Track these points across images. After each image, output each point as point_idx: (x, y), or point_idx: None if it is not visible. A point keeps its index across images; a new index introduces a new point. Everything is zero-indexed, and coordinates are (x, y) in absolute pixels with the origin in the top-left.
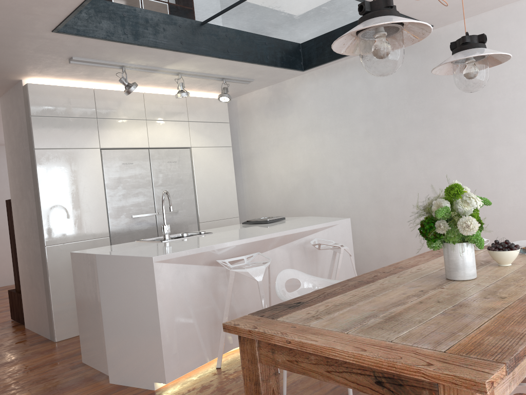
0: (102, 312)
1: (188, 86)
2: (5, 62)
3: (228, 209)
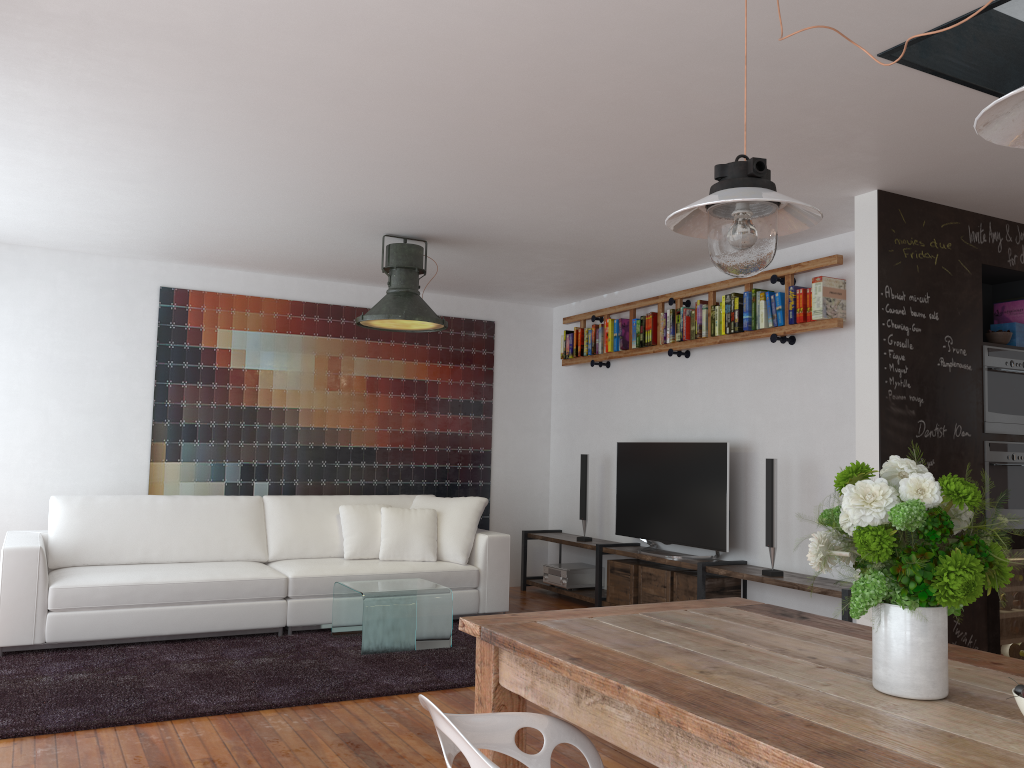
0: None
1: None
2: None
3: None
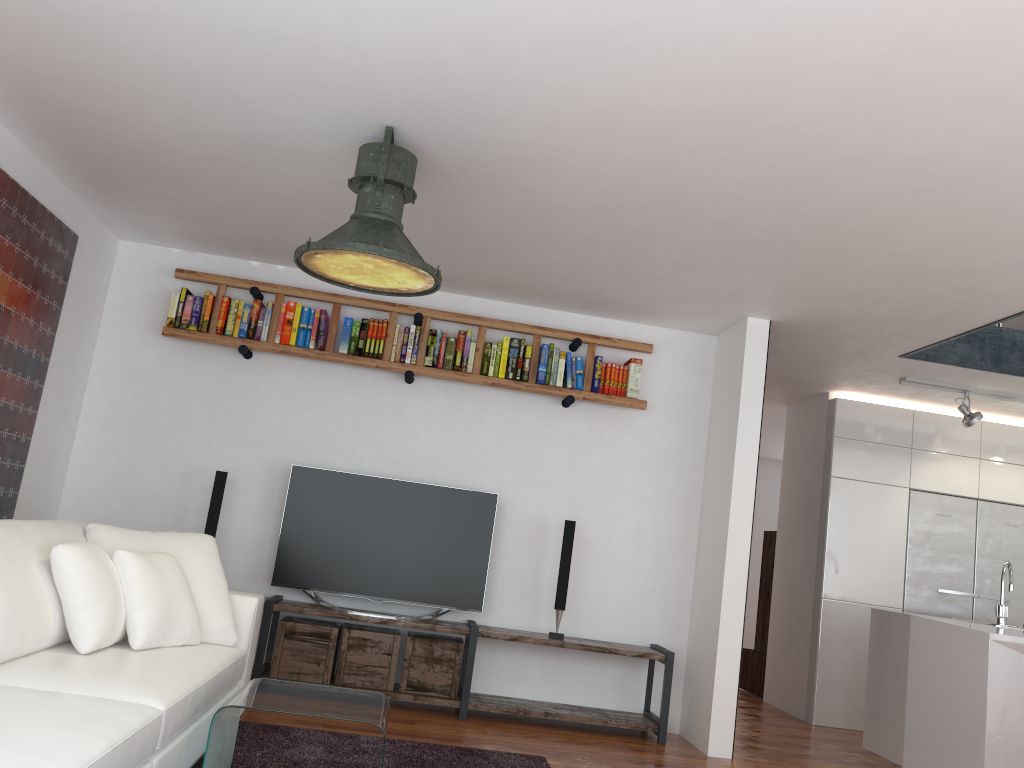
0: (908, 686)
1: None
2: (824, 376)
3: None
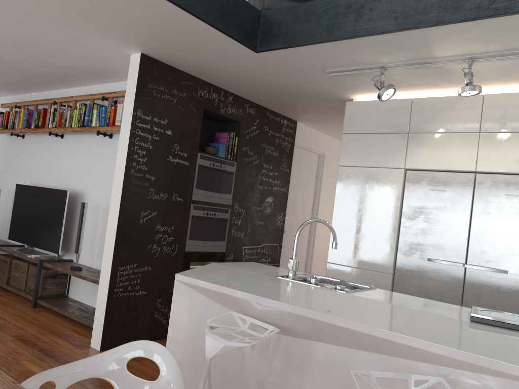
0: None
1: None
2: (304, 86)
3: None
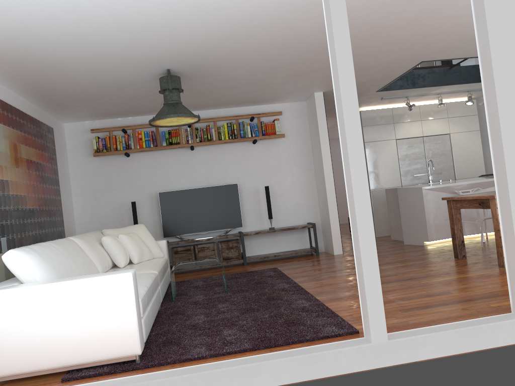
0: (400, 213)
1: (446, 97)
2: None
3: (477, 171)
